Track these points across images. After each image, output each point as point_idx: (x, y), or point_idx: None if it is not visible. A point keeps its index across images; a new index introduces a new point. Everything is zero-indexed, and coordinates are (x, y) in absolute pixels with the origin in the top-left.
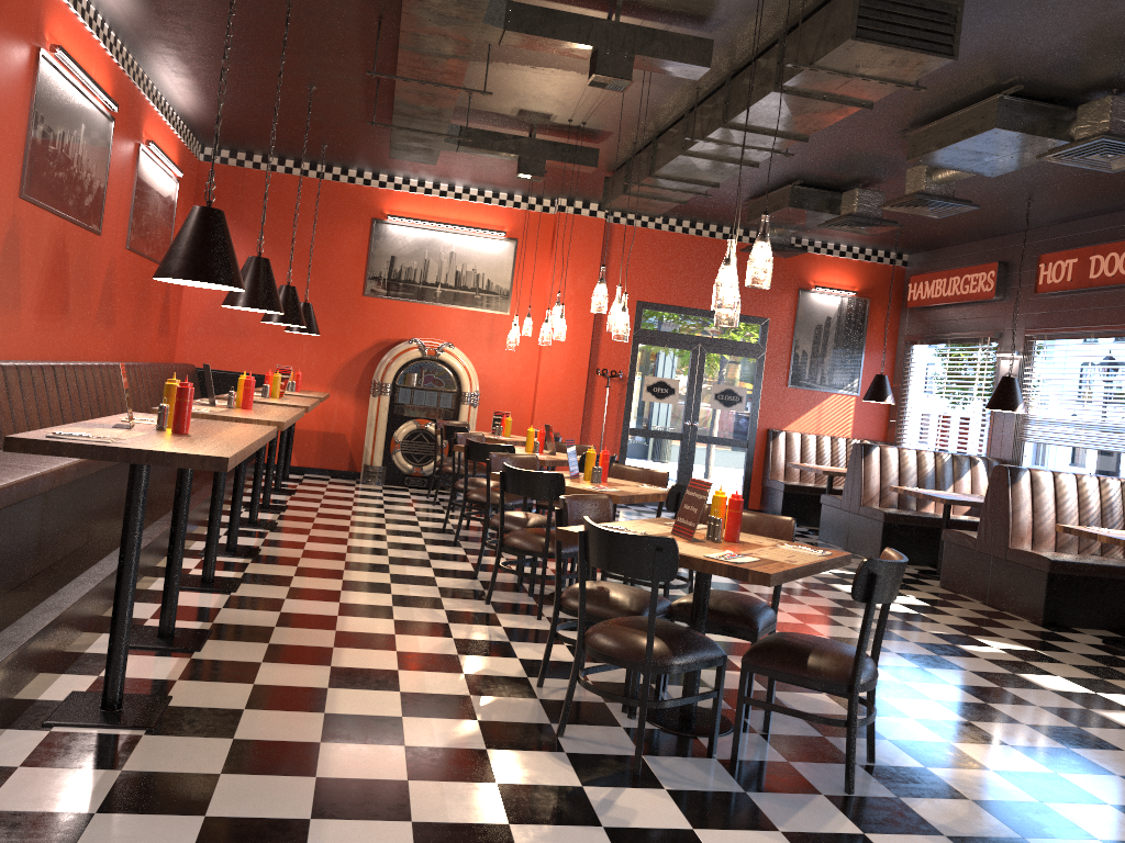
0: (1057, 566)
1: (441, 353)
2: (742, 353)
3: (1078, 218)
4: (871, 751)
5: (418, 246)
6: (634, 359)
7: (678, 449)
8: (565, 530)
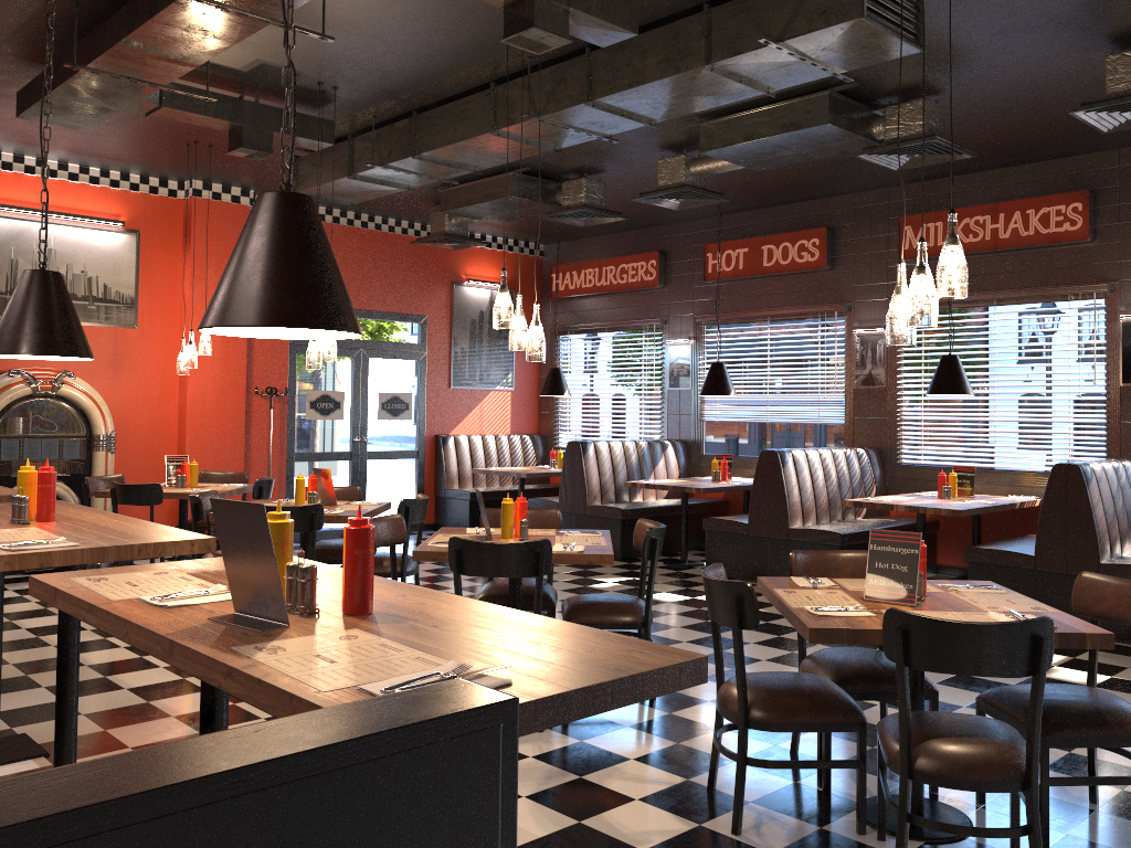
0: (846, 539)
1: (61, 387)
2: (404, 356)
3: (740, 211)
4: (1096, 791)
5: None
6: (293, 372)
7: (348, 470)
8: (823, 629)
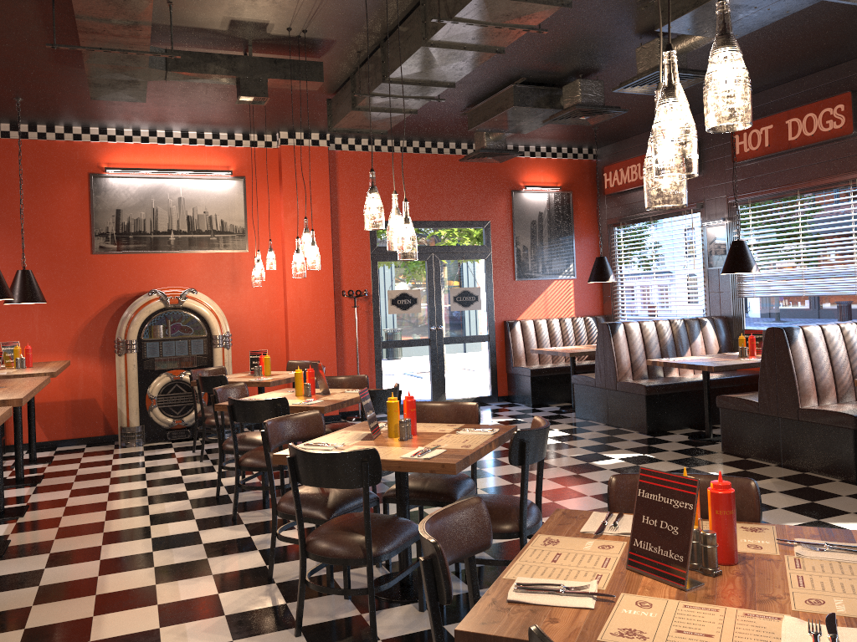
0: None
1: (184, 301)
2: (471, 256)
3: (764, 89)
4: None
5: (143, 196)
6: (375, 276)
7: (428, 353)
8: (473, 634)
